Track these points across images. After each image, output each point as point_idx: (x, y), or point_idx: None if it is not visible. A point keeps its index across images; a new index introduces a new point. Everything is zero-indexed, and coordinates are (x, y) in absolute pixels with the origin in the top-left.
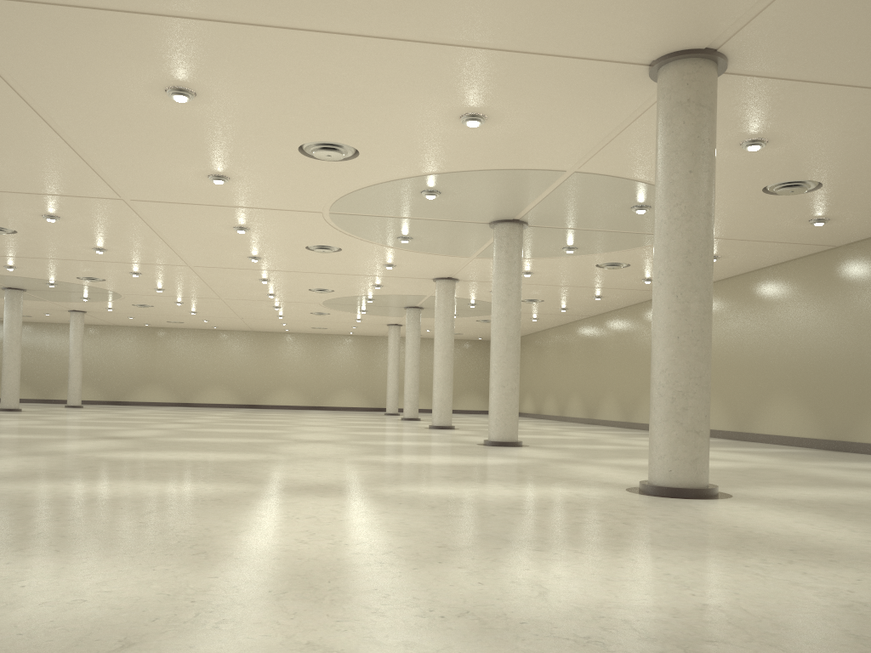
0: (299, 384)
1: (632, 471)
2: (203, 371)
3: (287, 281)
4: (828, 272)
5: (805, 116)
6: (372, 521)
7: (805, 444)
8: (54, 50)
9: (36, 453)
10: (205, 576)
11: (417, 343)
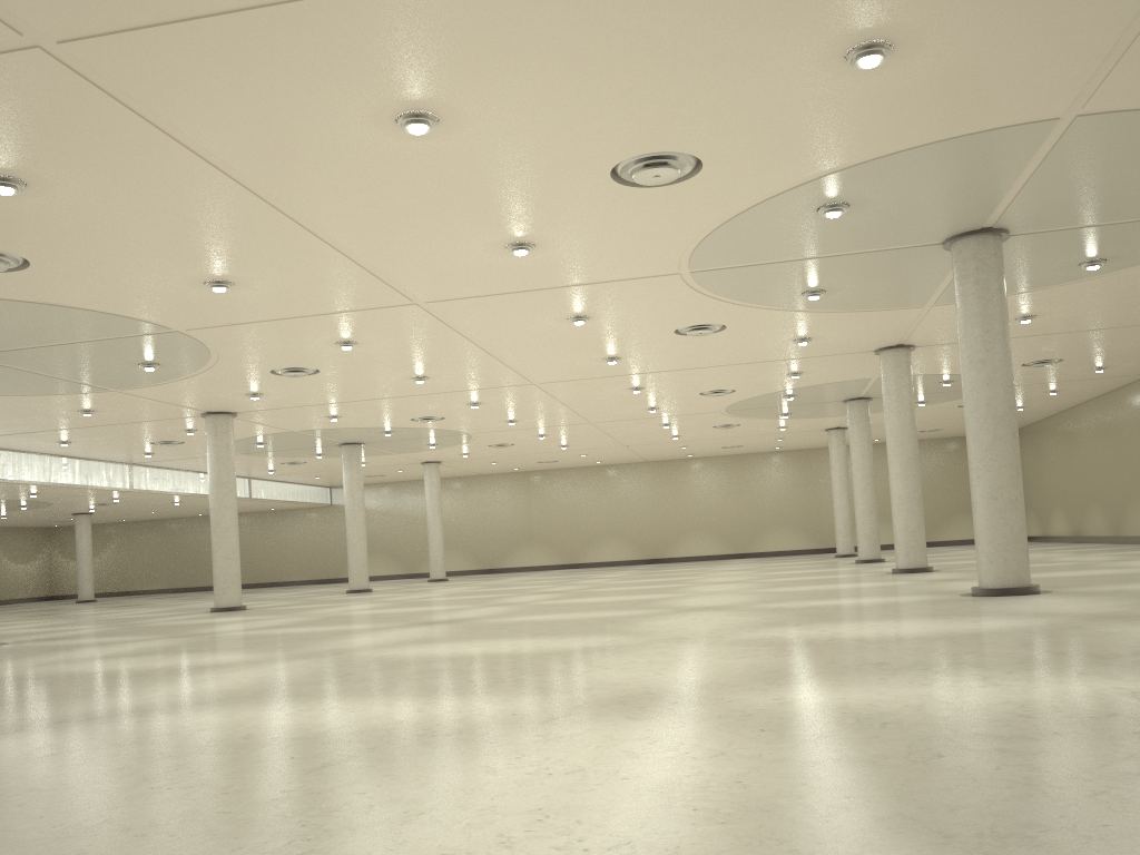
0: (715, 526)
1: None
2: (590, 521)
3: (666, 385)
4: None
5: None
6: (680, 780)
7: None
8: (235, 94)
9: (307, 655)
10: None
11: (867, 450)
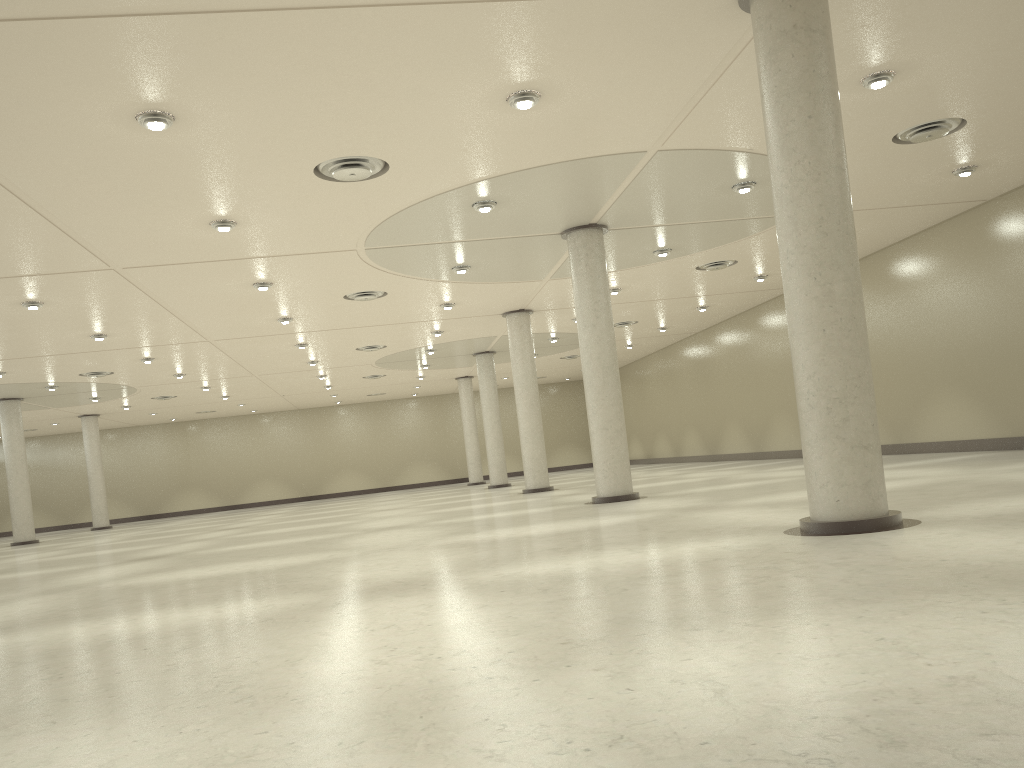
0: (363, 464)
1: (783, 509)
2: (248, 465)
3: (328, 342)
4: (981, 233)
5: (941, 31)
6: (469, 620)
7: (982, 446)
8: None
9: (47, 591)
10: (250, 732)
11: (494, 395)
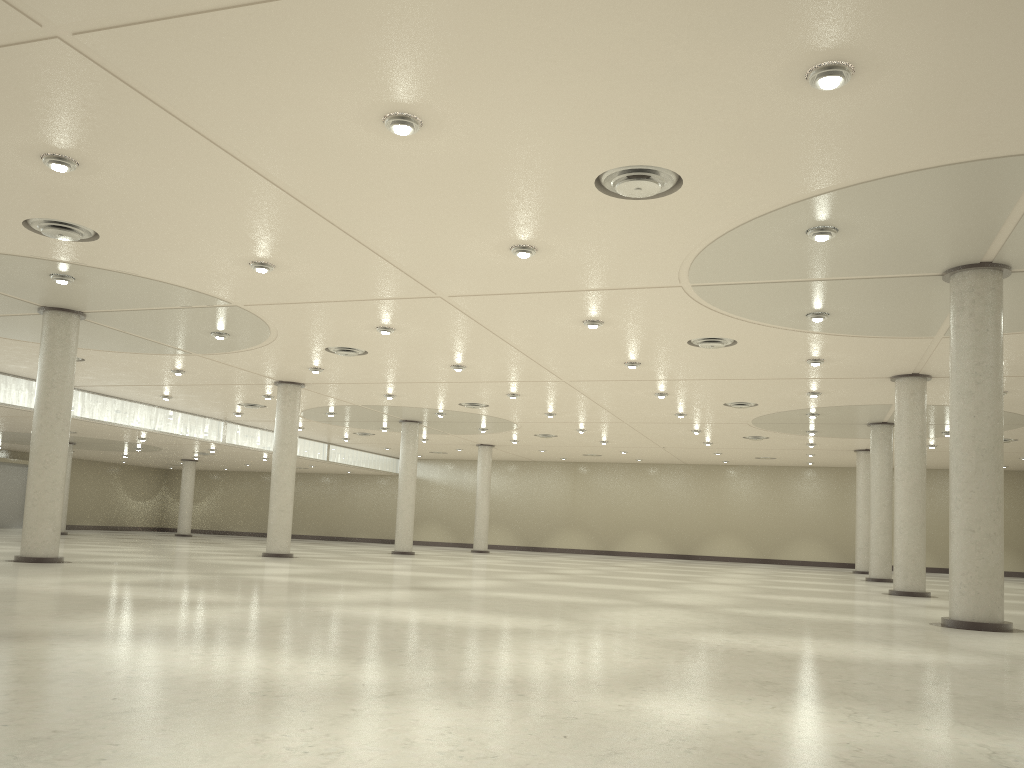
0: (744, 530)
1: None
2: (627, 513)
3: (689, 393)
4: None
5: None
6: None
7: None
8: (235, 89)
9: (277, 603)
10: None
11: (886, 473)
